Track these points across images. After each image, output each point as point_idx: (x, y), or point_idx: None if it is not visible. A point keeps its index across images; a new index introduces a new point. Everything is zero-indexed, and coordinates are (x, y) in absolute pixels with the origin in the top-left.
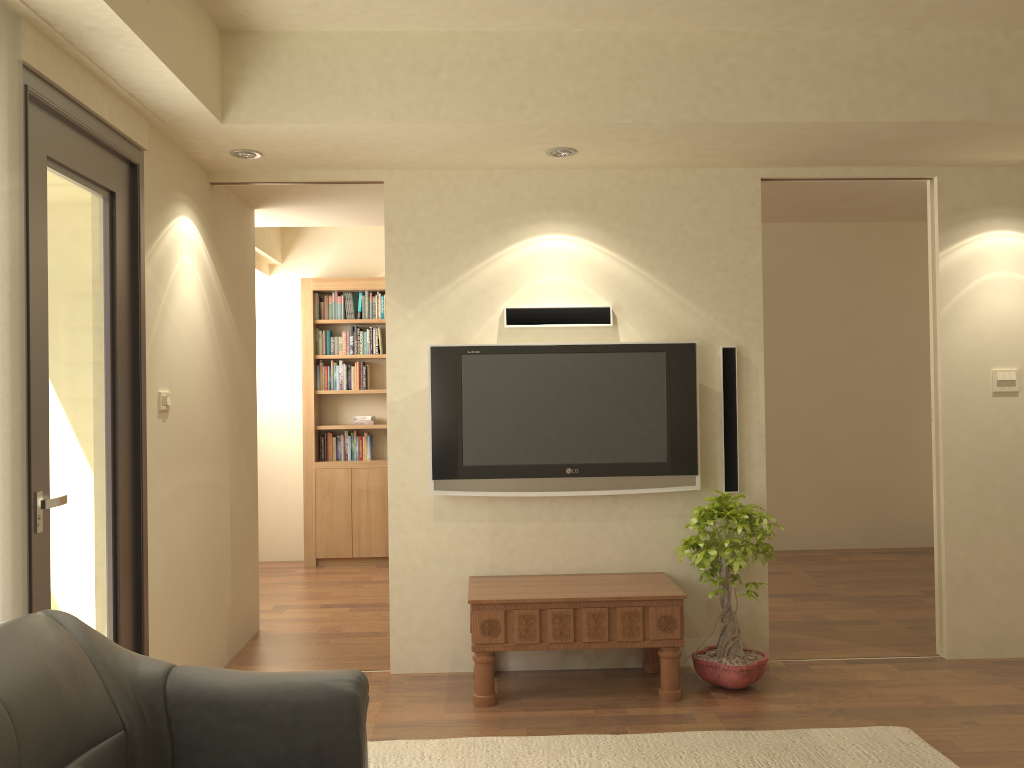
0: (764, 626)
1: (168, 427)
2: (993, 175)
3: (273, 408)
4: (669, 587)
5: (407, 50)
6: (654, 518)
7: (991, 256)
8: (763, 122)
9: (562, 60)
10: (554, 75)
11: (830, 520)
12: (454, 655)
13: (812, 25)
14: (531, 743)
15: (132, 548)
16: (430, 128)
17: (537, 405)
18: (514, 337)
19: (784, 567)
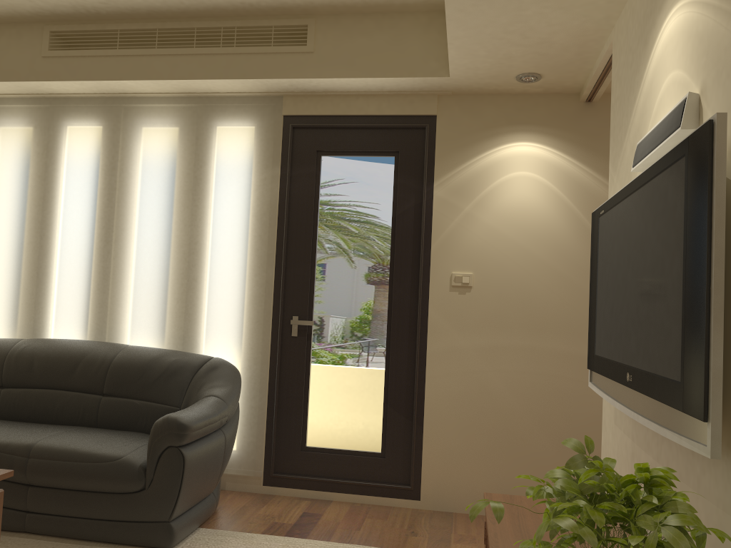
0: None
1: (470, 299)
2: None
3: None
4: None
5: None
6: (721, 507)
7: None
8: None
9: None
10: None
11: None
12: None
13: None
14: None
15: (409, 371)
16: (460, 4)
17: (619, 276)
18: None
19: None
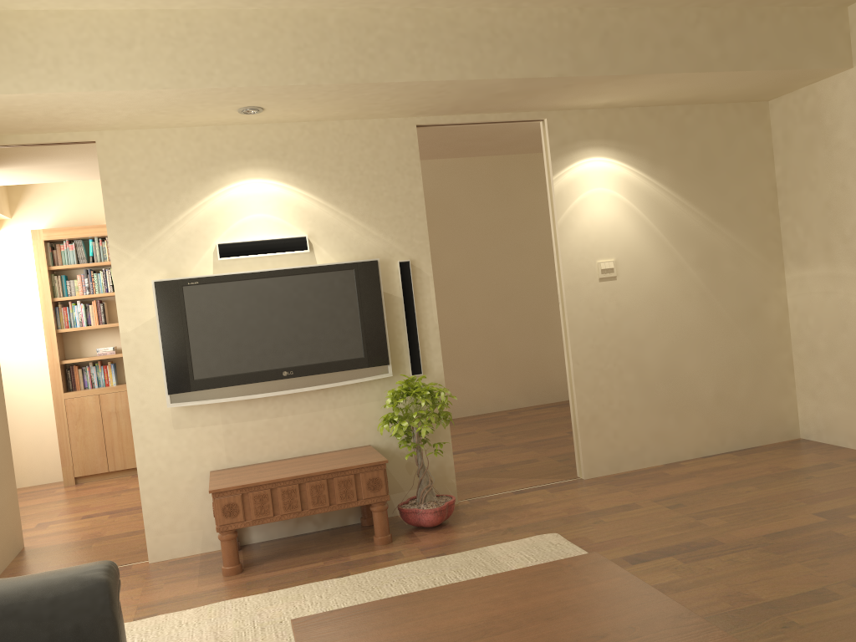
0: (452, 475)
1: None
2: (586, 116)
3: (18, 349)
4: (374, 456)
5: (102, 26)
6: (359, 403)
7: (589, 177)
8: (410, 81)
9: (241, 33)
10: (236, 46)
11: (502, 388)
12: (204, 538)
13: (440, 4)
14: (272, 597)
15: None
16: (131, 94)
17: (253, 322)
18: (228, 267)
19: (470, 429)
